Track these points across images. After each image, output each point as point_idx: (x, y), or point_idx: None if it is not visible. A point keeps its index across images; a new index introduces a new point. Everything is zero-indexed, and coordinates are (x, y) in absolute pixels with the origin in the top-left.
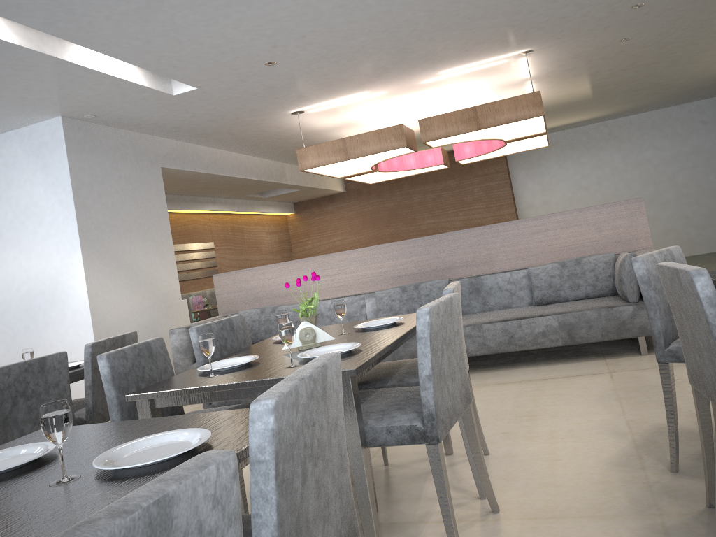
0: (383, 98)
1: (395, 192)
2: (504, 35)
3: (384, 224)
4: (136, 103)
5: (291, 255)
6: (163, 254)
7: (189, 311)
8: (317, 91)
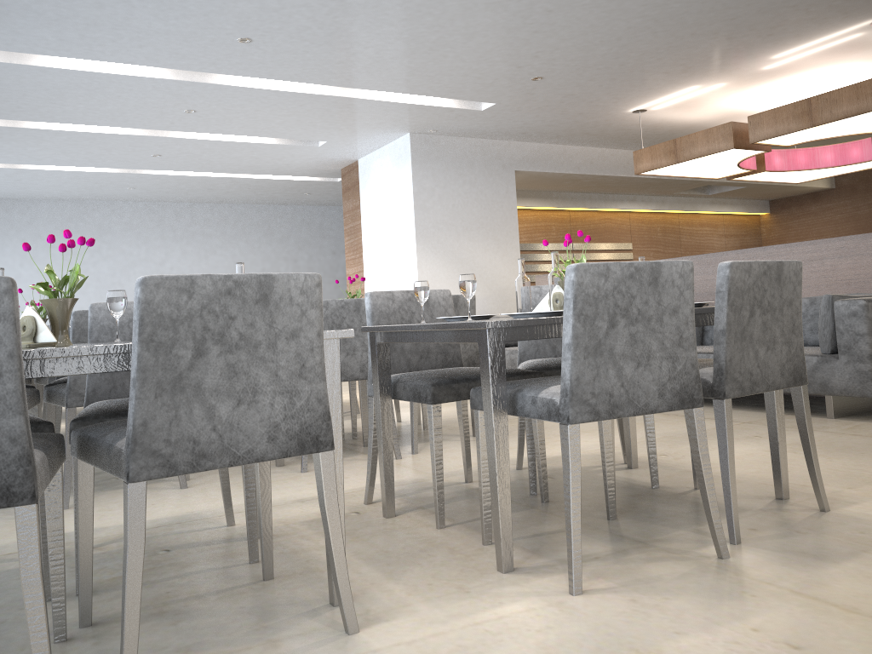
0: (735, 89)
1: None
2: (799, 14)
3: None
4: (457, 119)
5: None
6: (505, 252)
7: None
8: (630, 92)
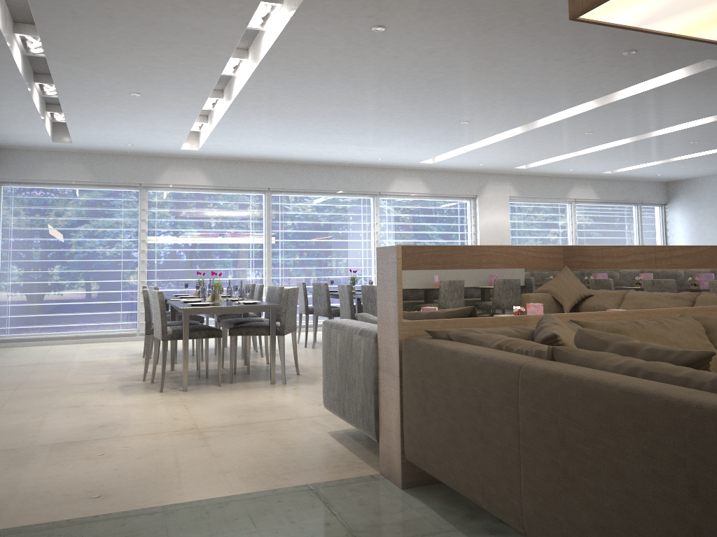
0: None
1: None
2: None
3: None
4: None
5: None
6: None
7: None
8: None
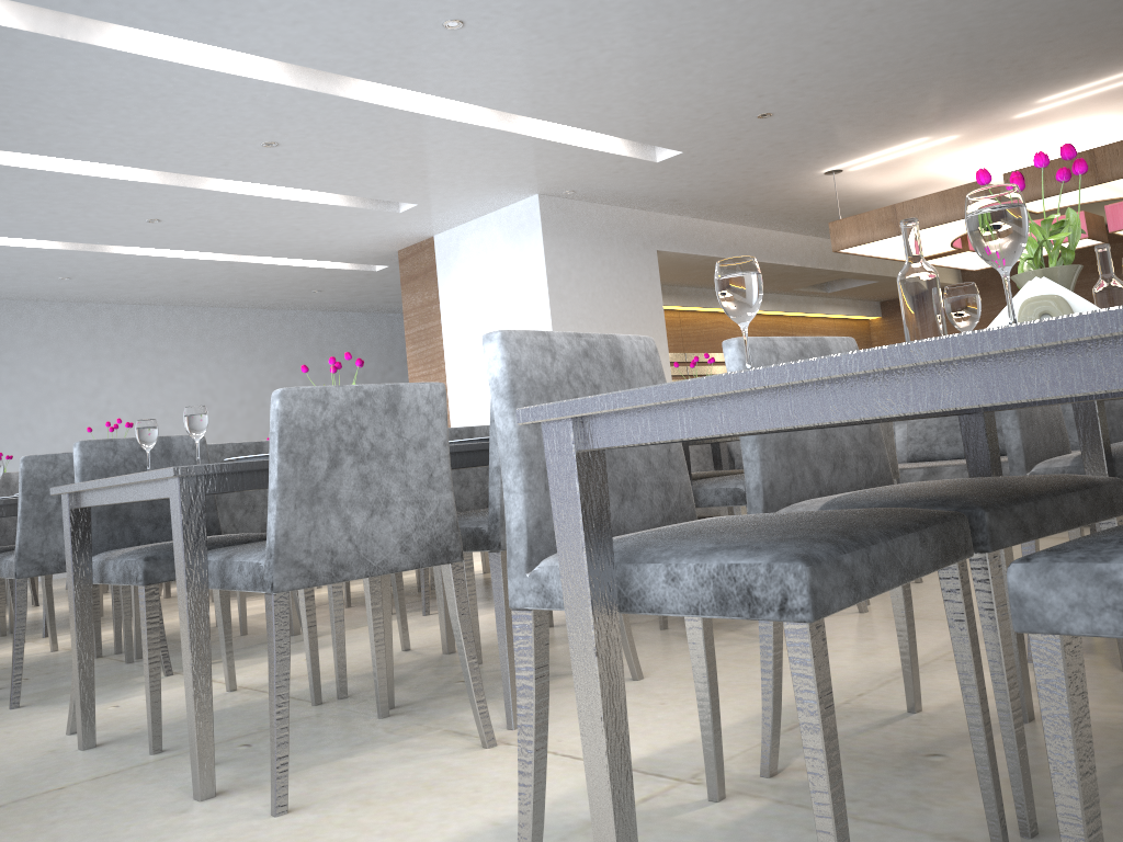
0: (961, 144)
1: None
2: (1118, 41)
3: None
4: (616, 174)
5: None
6: None
7: None
8: (848, 143)
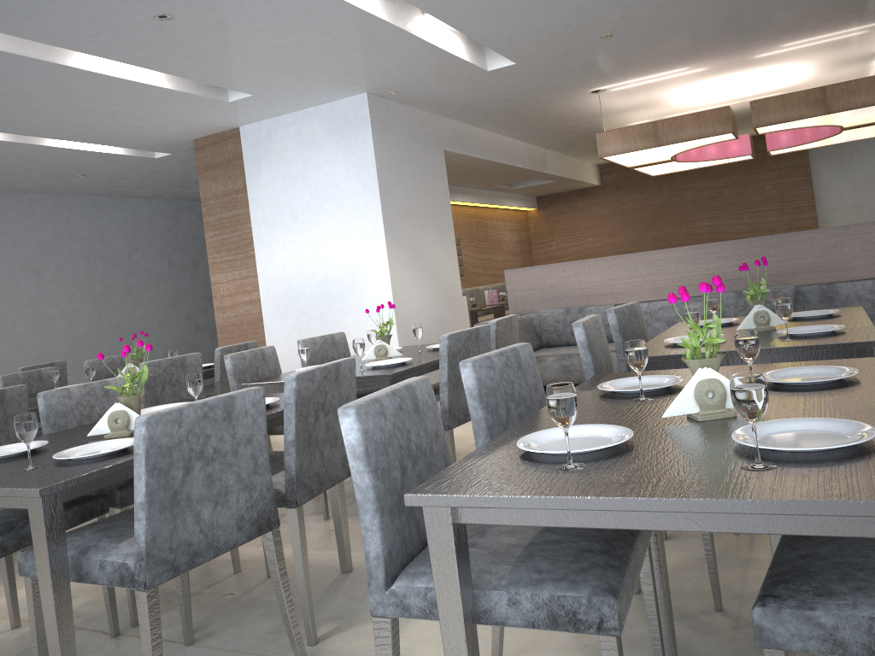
0: (700, 76)
1: (663, 188)
2: None
3: (646, 225)
4: (446, 79)
5: (531, 258)
6: (446, 245)
7: (467, 309)
8: (634, 67)
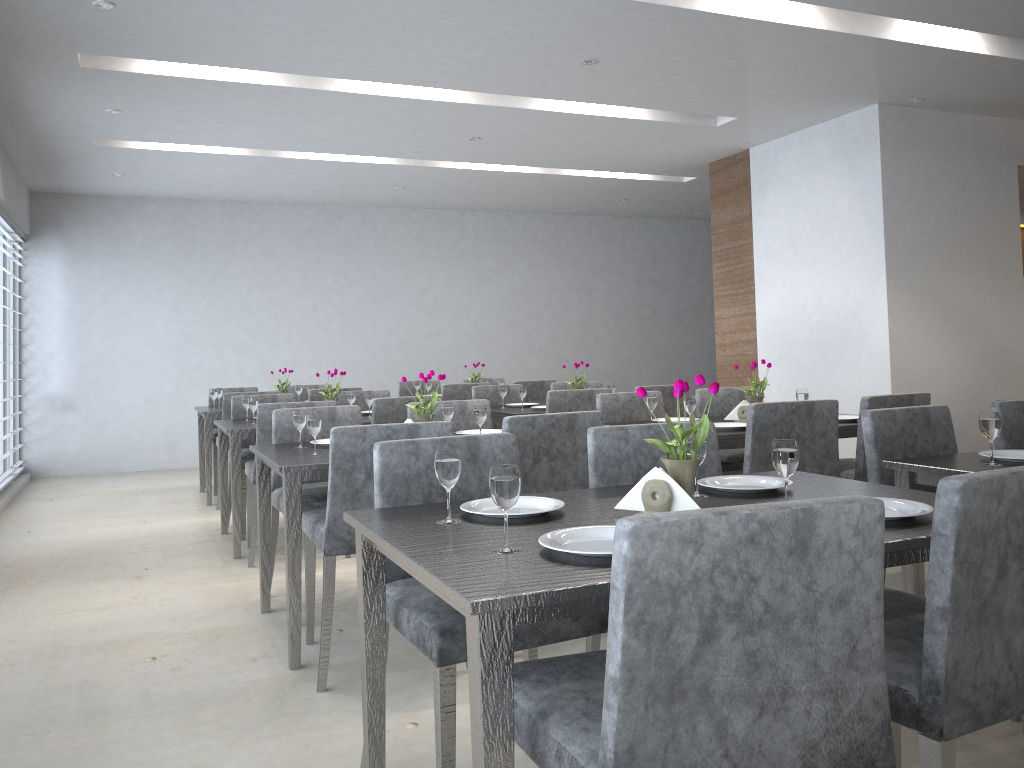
0: None
1: None
2: None
3: None
4: (981, 78)
5: None
6: (1004, 292)
7: None
8: None
